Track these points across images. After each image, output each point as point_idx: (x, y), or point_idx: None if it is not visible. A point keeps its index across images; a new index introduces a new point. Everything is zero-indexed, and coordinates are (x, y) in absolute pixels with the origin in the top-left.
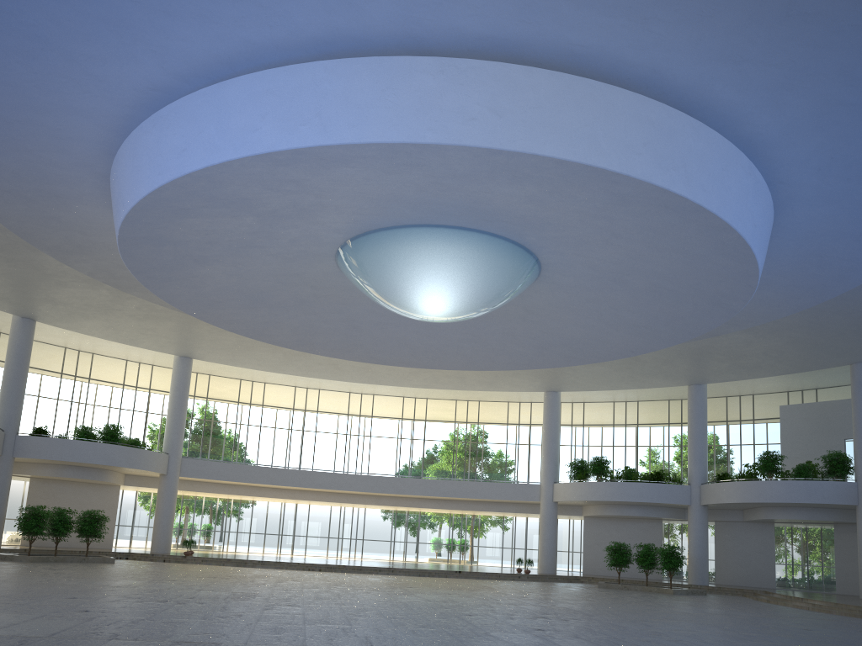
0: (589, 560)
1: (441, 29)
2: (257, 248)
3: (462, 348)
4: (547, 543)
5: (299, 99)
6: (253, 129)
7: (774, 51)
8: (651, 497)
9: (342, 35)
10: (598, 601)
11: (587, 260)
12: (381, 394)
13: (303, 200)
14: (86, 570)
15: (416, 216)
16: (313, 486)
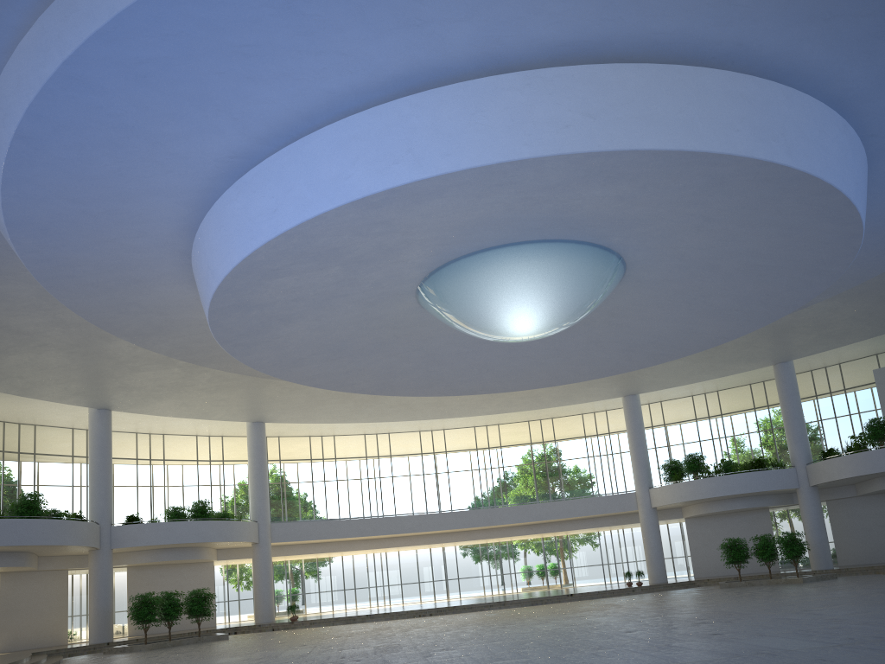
0: (699, 562)
1: (522, 43)
2: (340, 297)
3: (545, 365)
4: (653, 552)
5: (387, 139)
6: (345, 177)
7: (865, 1)
8: (757, 486)
9: (422, 68)
10: (738, 600)
11: (676, 251)
12: (452, 427)
13: (390, 240)
14: (211, 649)
15: (500, 237)
16: (404, 531)
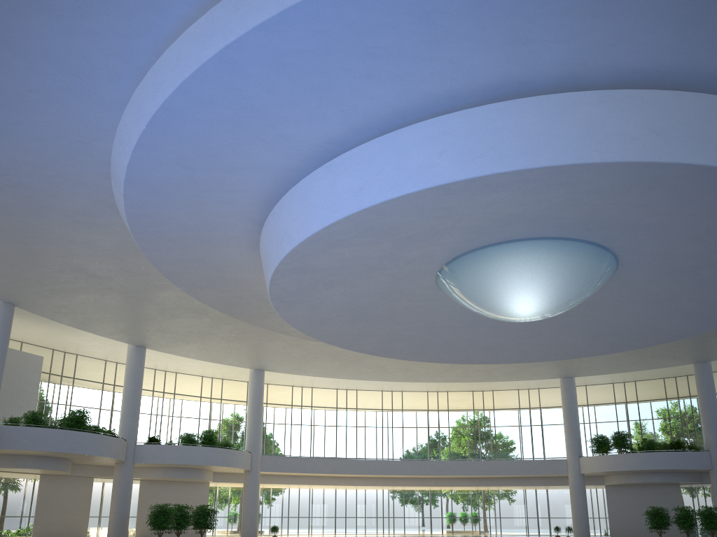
0: (615, 524)
1: (601, 67)
2: (377, 270)
3: (520, 344)
4: (580, 511)
5: (474, 137)
6: (431, 166)
7: None
8: (676, 464)
9: (511, 81)
10: None
11: (667, 257)
12: (409, 390)
13: (441, 224)
14: None
15: (527, 231)
16: (368, 473)
